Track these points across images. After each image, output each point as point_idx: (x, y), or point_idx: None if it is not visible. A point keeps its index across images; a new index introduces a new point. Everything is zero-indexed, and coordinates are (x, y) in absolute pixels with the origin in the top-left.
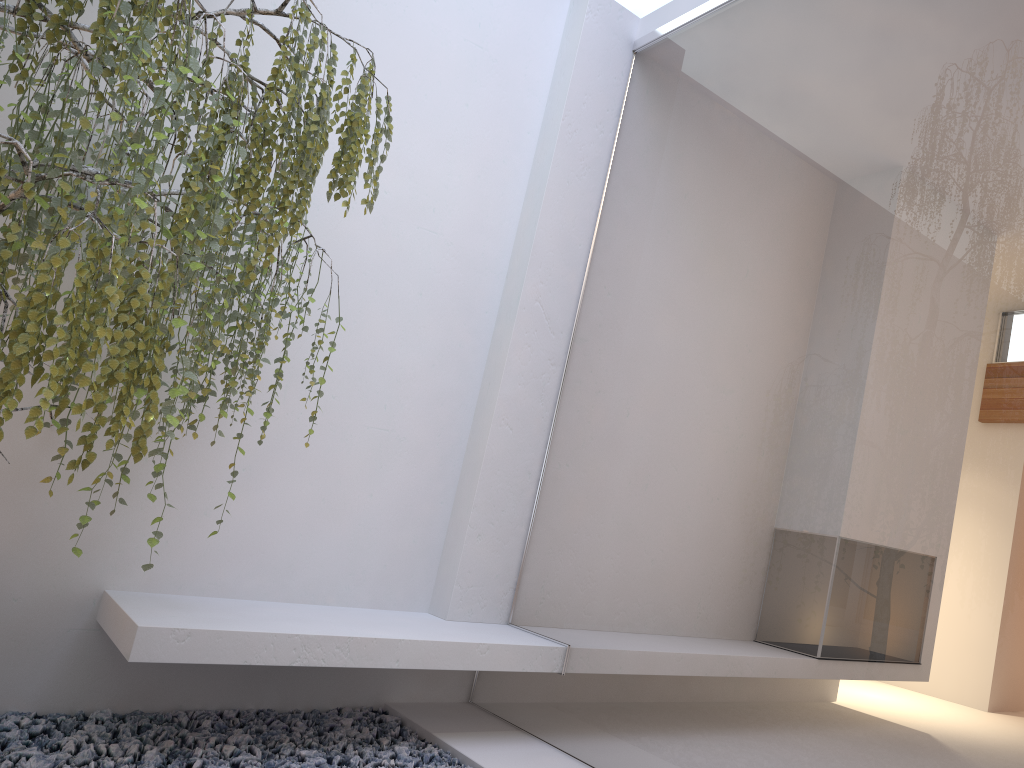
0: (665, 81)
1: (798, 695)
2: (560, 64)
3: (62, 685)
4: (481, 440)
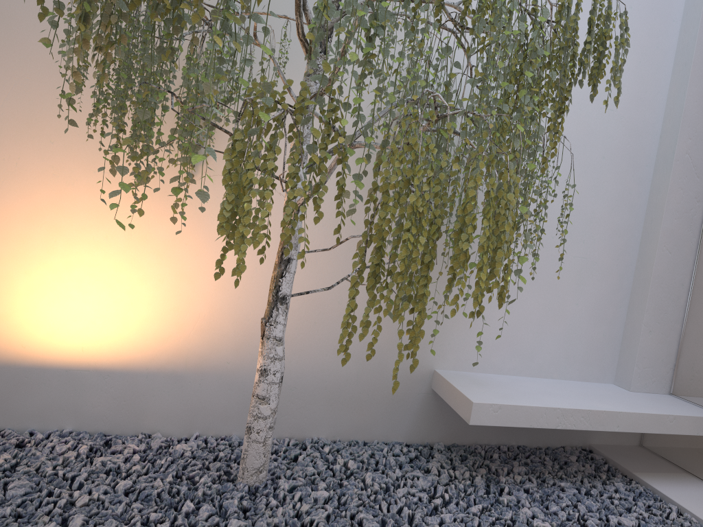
0: None
1: None
2: None
3: (417, 427)
4: (648, 262)
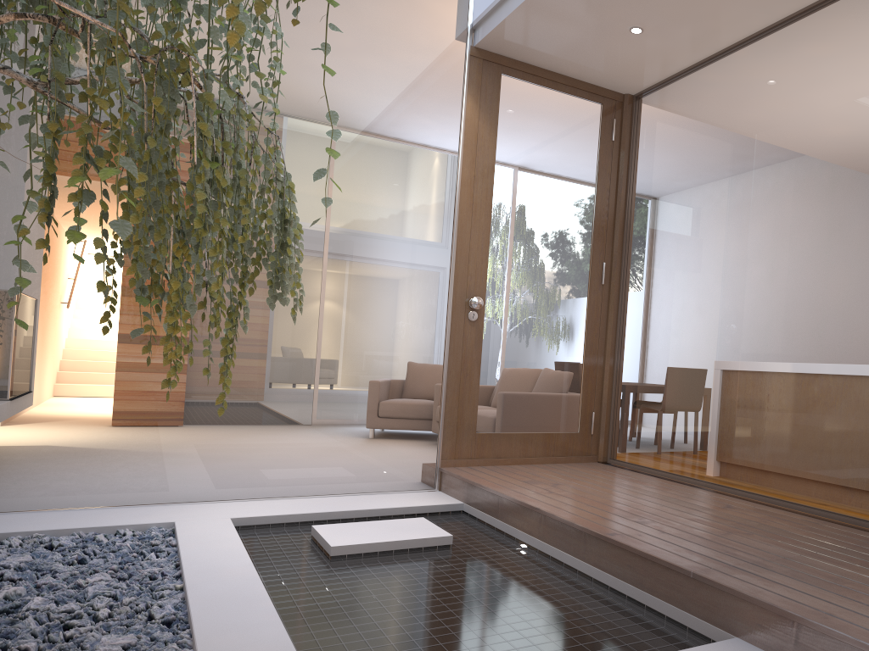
0: None
1: (282, 405)
2: None
3: None
4: None
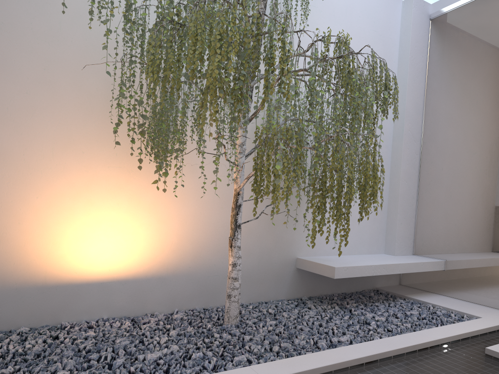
0: (450, 32)
1: None
2: (402, 30)
3: (290, 290)
4: (396, 187)
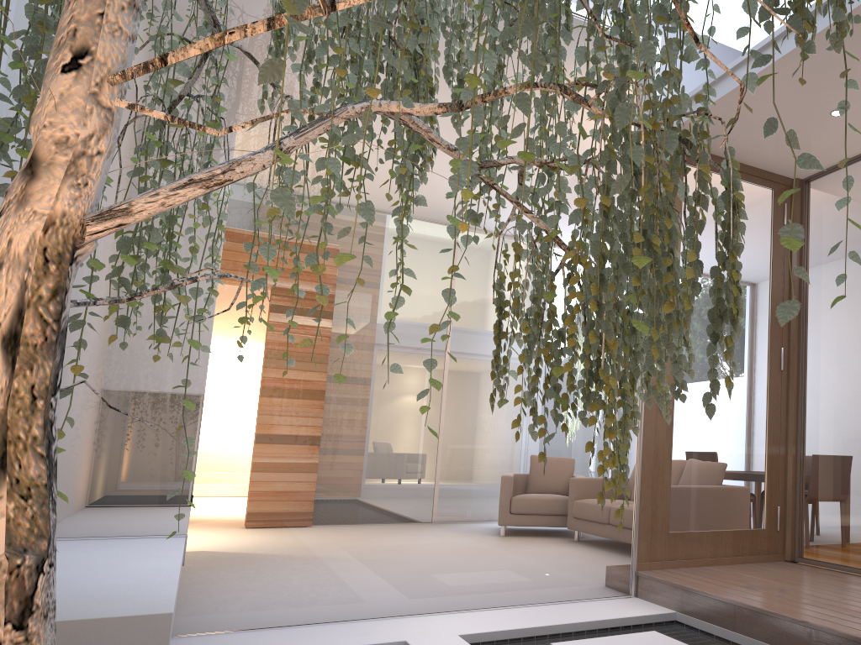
0: None
1: (488, 507)
2: None
3: None
4: None
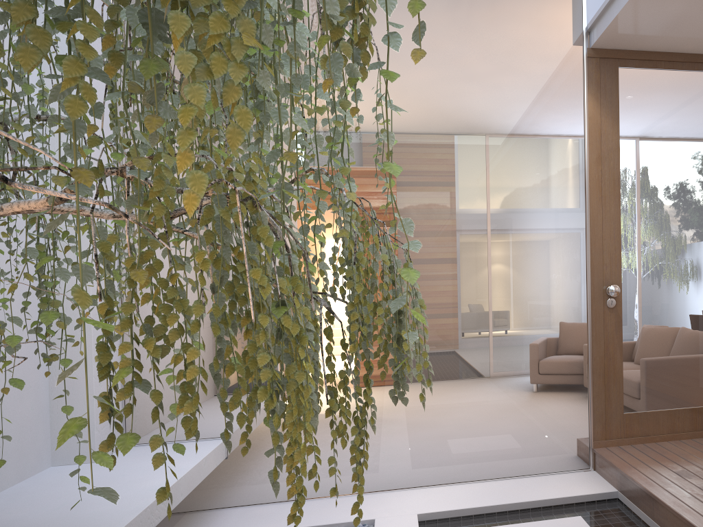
0: None
1: (453, 402)
2: None
3: None
4: None
